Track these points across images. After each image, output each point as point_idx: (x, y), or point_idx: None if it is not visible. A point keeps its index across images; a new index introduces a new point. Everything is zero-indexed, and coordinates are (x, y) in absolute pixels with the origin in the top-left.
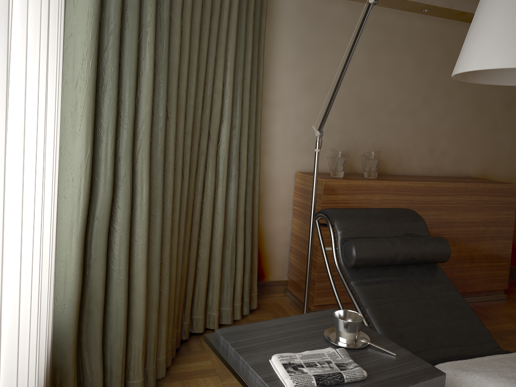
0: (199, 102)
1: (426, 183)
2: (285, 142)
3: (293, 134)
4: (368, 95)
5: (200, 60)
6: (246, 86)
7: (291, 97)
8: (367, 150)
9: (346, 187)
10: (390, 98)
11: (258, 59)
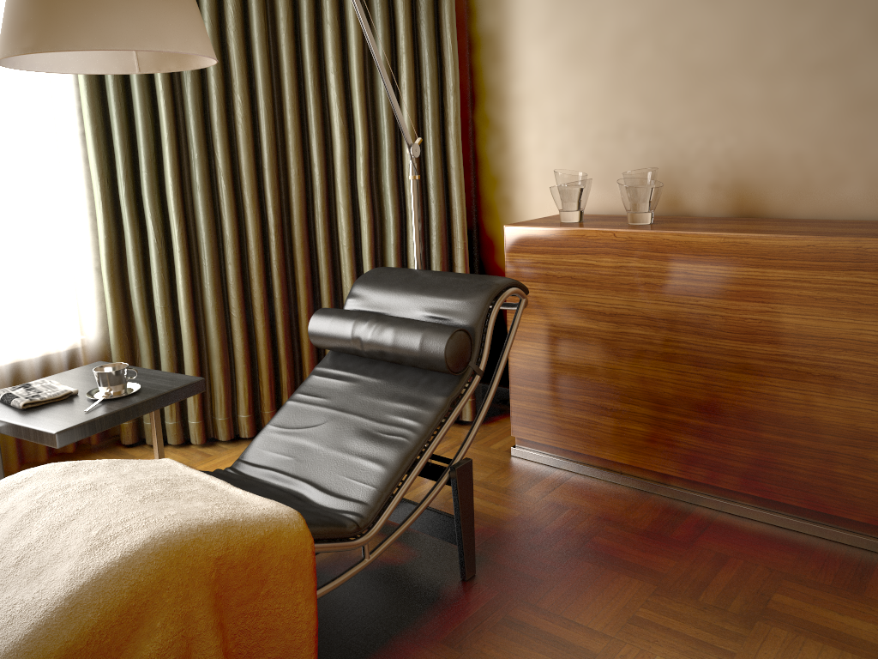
0: (288, 127)
1: (724, 235)
2: (545, 164)
3: (557, 148)
4: (702, 47)
5: (282, 75)
6: (402, 88)
7: (546, 82)
8: (711, 167)
9: (543, 240)
10: (763, 41)
11: (443, 38)
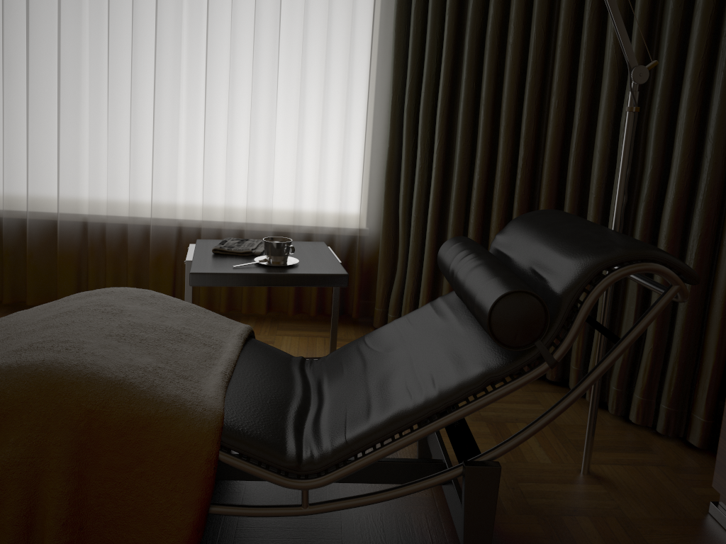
0: (556, 55)
1: None
2: None
3: None
4: None
5: None
6: (696, 10)
7: None
8: None
9: None
10: None
11: None
